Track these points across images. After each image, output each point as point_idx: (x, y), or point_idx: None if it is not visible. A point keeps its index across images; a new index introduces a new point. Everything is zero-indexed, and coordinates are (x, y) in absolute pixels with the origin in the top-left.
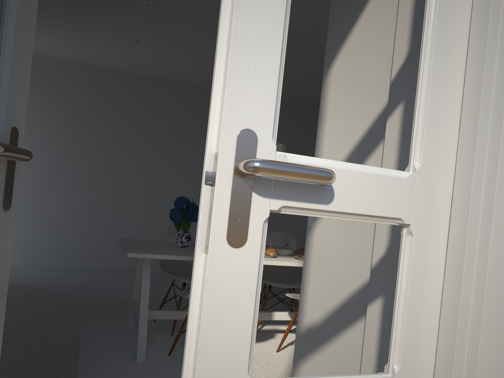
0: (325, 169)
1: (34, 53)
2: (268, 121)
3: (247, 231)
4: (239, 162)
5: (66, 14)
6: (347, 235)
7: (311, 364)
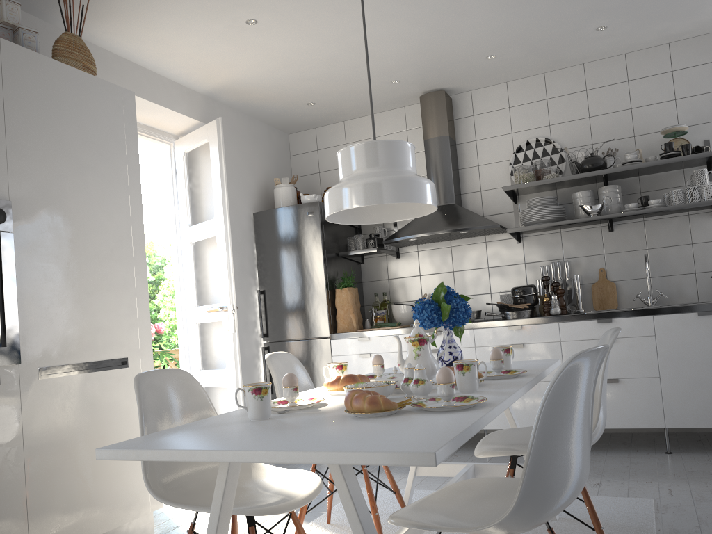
0: None
1: None
2: None
3: None
4: None
5: None
6: None
7: None
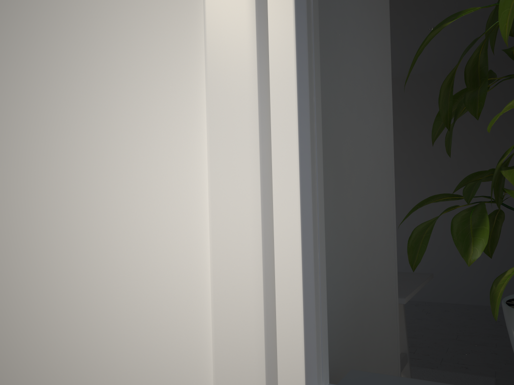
0: None
1: None
2: None
3: None
4: None
5: None
6: None
7: None
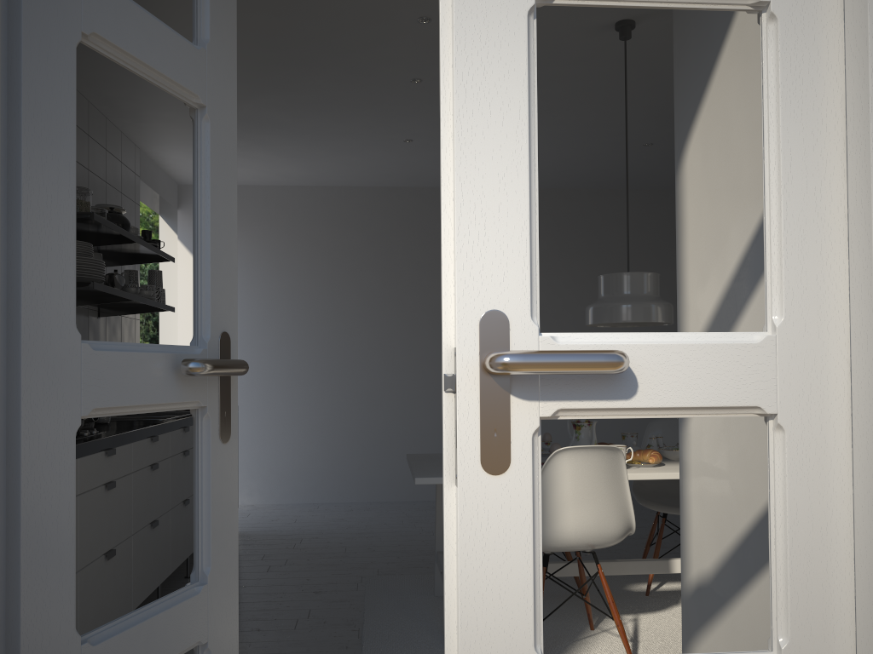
0: (609, 351)
1: (267, 185)
2: (522, 295)
3: (509, 450)
4: (485, 358)
5: (300, 123)
6: (735, 427)
7: (708, 644)
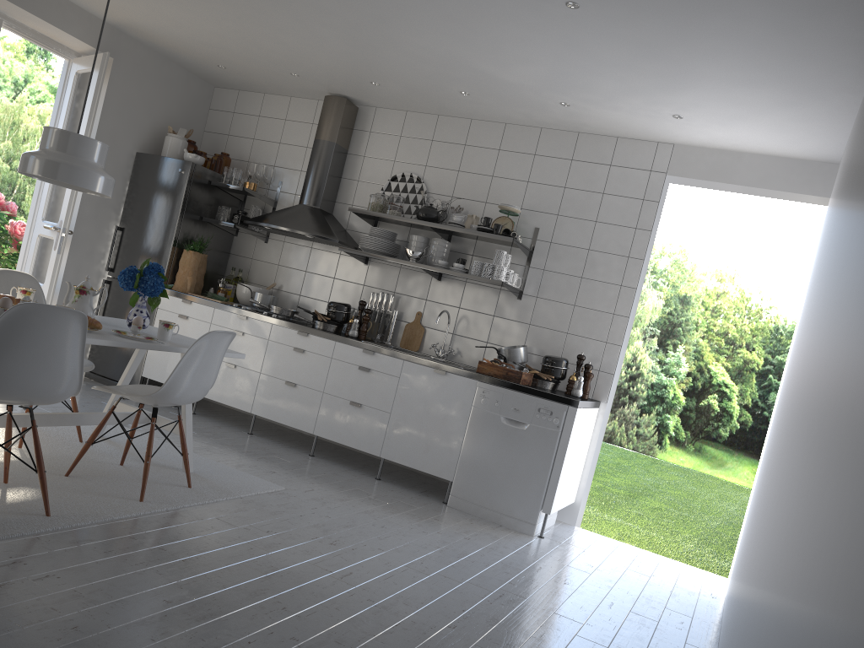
0: None
1: (853, 123)
2: None
3: None
4: None
5: (545, 63)
6: None
7: None
